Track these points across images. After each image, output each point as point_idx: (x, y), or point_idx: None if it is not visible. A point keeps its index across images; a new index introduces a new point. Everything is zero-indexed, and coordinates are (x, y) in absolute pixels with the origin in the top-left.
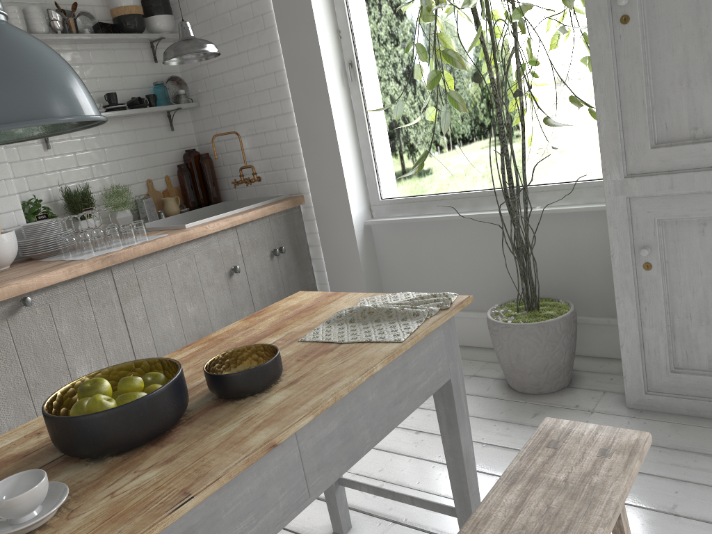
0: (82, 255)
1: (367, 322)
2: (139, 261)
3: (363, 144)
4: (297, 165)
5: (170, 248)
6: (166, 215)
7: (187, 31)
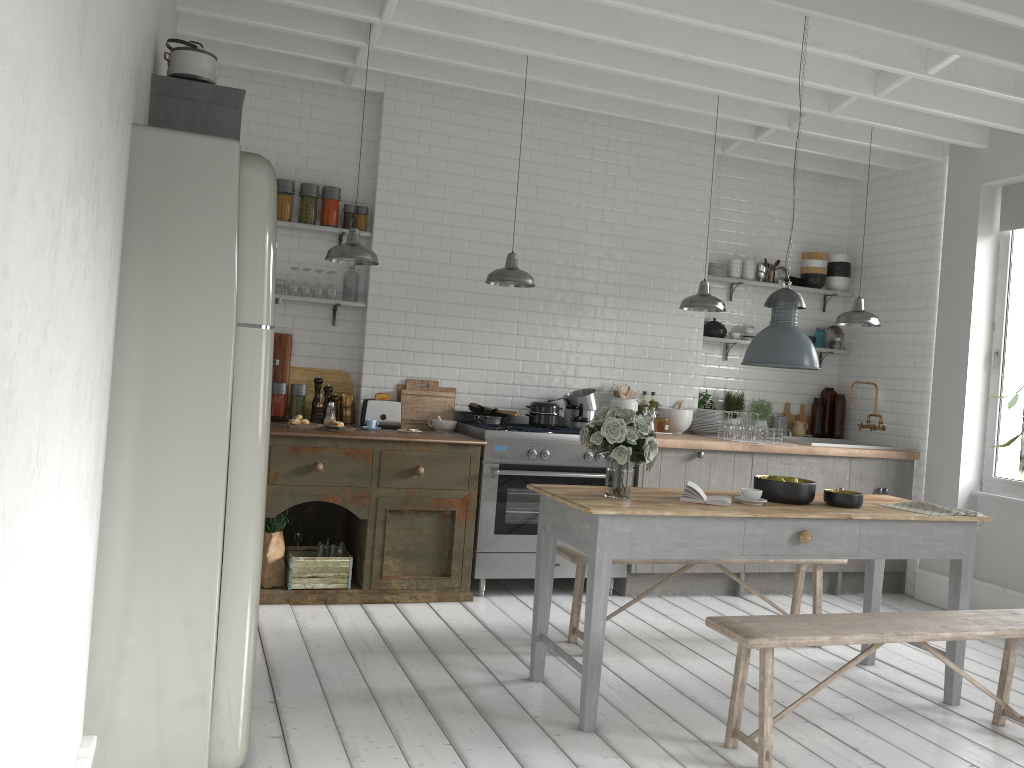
0: (734, 439)
1: (918, 508)
2: (772, 456)
3: (989, 424)
4: (921, 425)
5: (795, 455)
6: (792, 435)
7: (859, 305)
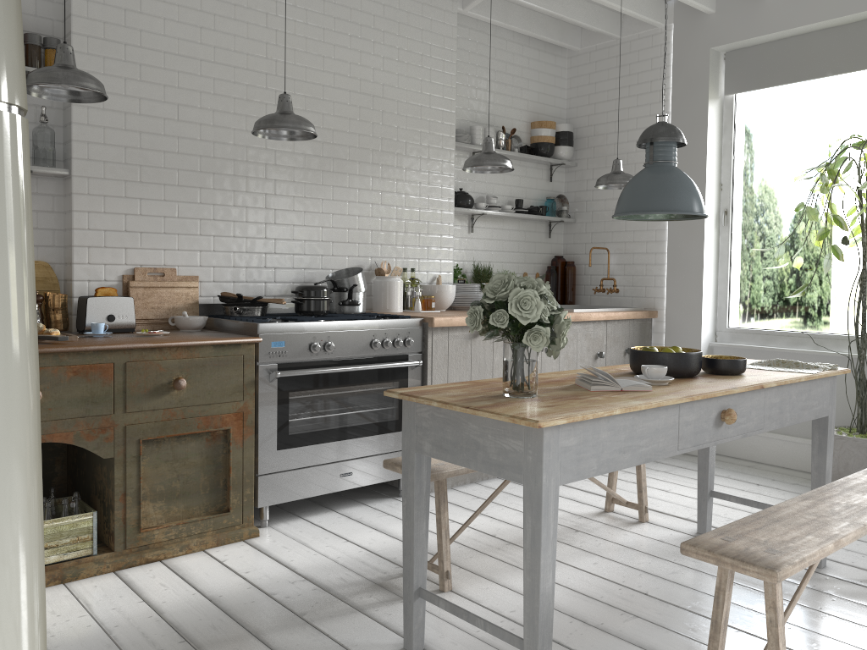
0: None
1: (780, 367)
2: None
3: (721, 278)
4: (658, 284)
5: None
6: None
7: (619, 167)
